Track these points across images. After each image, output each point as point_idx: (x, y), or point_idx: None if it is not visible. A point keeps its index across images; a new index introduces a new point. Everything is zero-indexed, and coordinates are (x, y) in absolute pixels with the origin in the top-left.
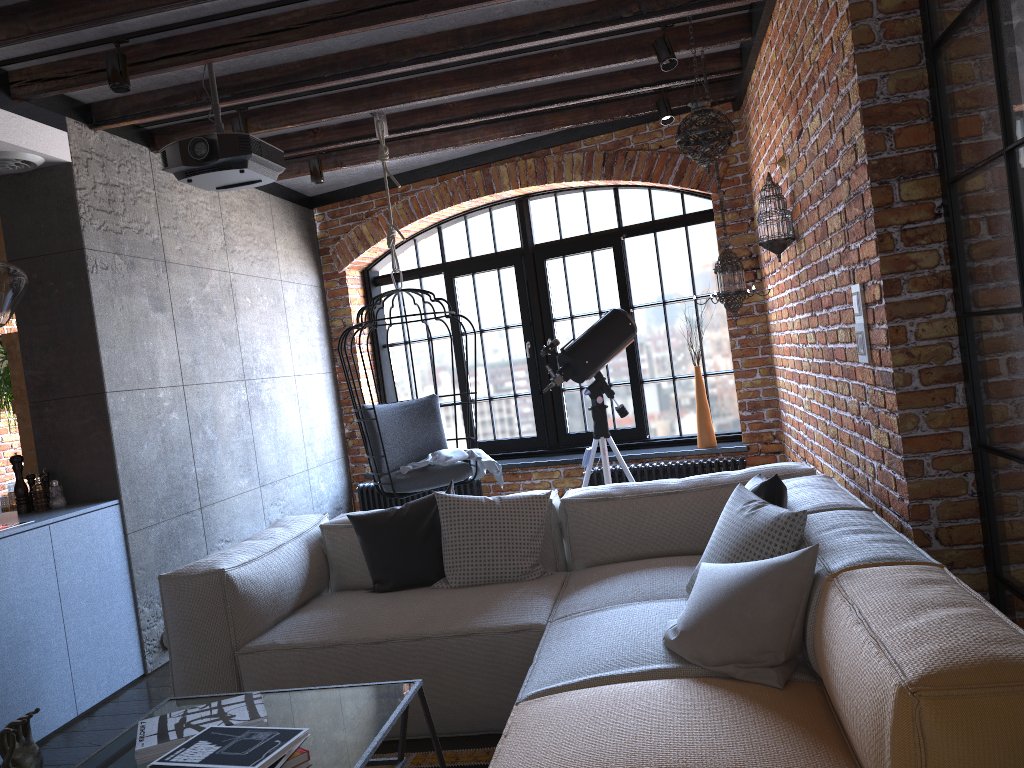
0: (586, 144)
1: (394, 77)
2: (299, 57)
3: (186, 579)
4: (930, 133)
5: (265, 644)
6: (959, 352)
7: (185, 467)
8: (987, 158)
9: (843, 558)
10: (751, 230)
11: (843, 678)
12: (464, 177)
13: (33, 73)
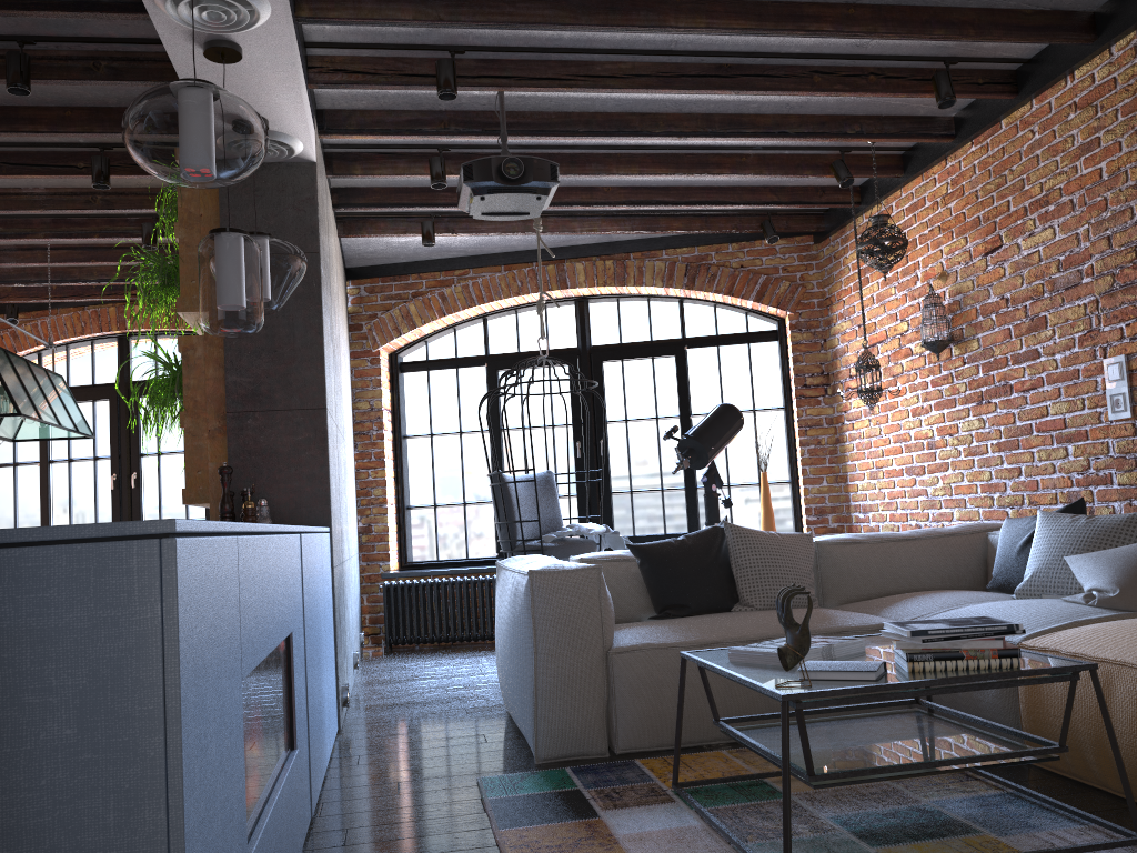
0: (668, 254)
1: (604, 148)
2: (559, 108)
3: (563, 574)
4: None
5: (636, 644)
6: None
7: (339, 513)
8: None
9: None
10: (823, 350)
11: None
12: (536, 269)
13: (337, 62)
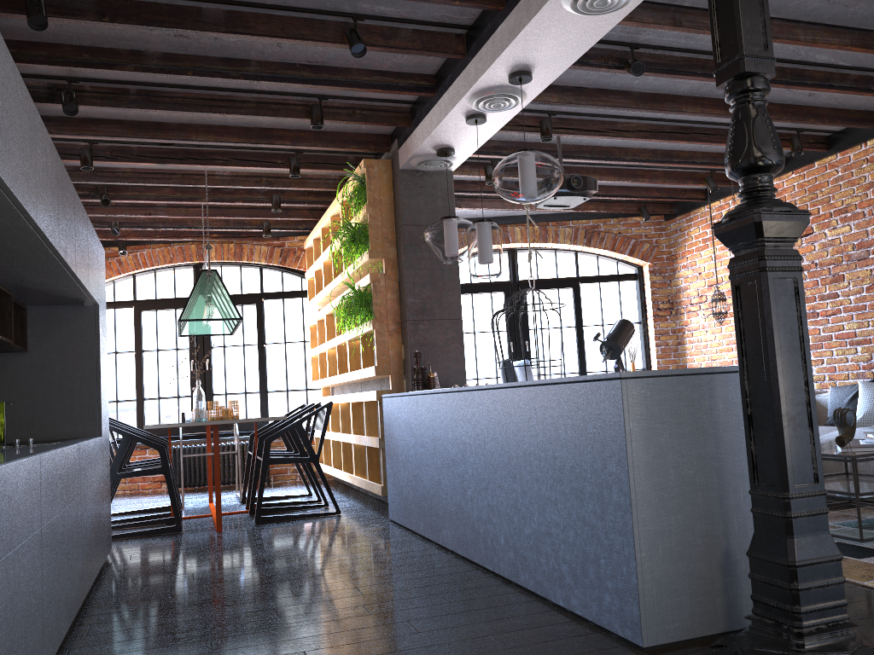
0: (573, 223)
1: (583, 164)
2: (576, 143)
3: None
4: None
5: None
6: None
7: None
8: None
9: None
10: (669, 287)
11: None
12: None
13: None
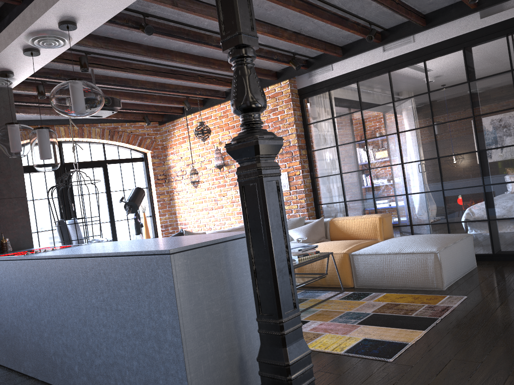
0: (101, 125)
1: (108, 88)
2: (104, 74)
3: None
4: (304, 141)
5: None
6: (311, 186)
7: None
8: (329, 147)
9: (325, 219)
10: (164, 165)
11: (356, 227)
12: None
13: None
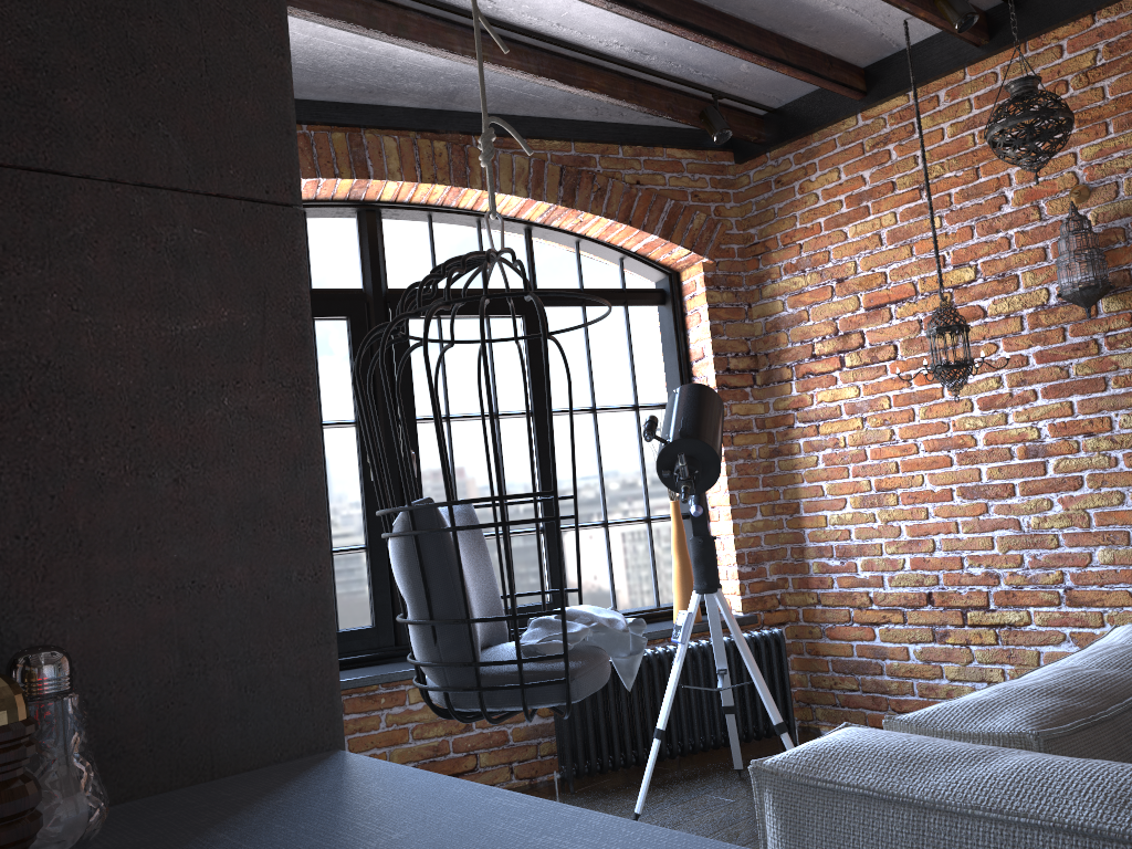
0: (532, 147)
1: None
2: None
3: None
4: None
5: None
6: None
7: None
8: None
9: None
10: (748, 319)
11: None
12: (310, 136)
13: None
